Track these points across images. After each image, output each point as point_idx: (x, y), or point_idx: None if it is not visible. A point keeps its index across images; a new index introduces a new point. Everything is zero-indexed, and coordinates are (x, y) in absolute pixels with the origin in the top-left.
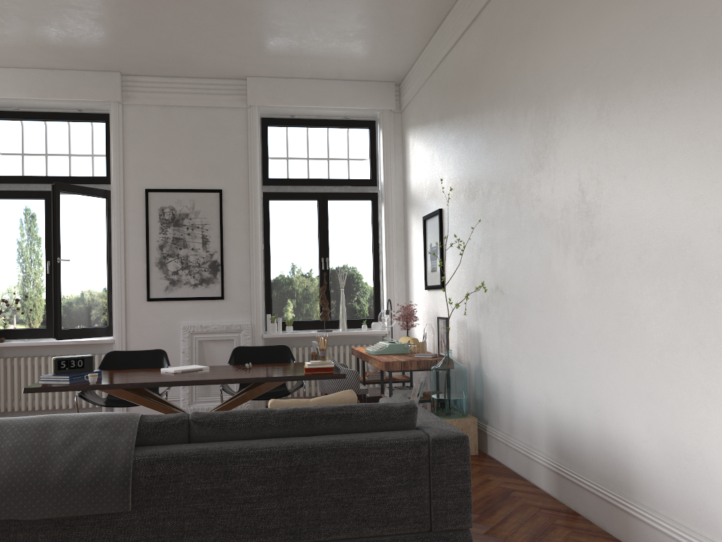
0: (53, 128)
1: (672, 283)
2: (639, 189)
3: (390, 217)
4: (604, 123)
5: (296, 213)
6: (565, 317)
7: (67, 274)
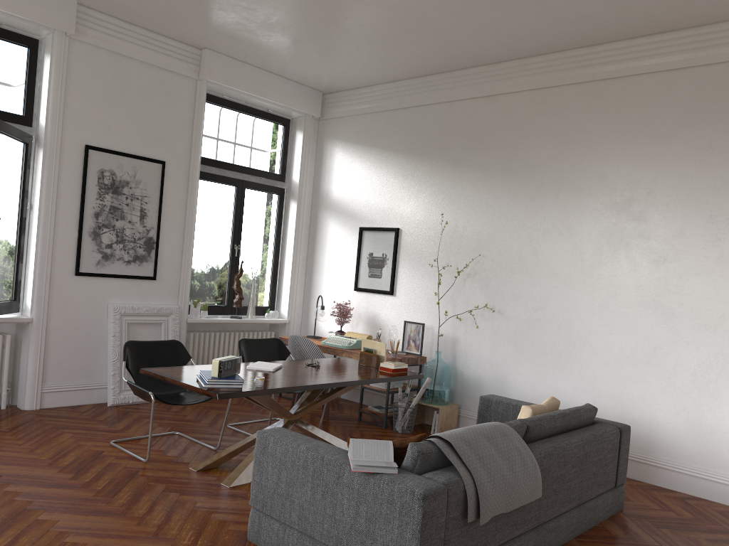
0: None
1: (710, 337)
2: (687, 278)
3: (301, 216)
4: (657, 230)
5: (217, 196)
6: (590, 342)
7: None
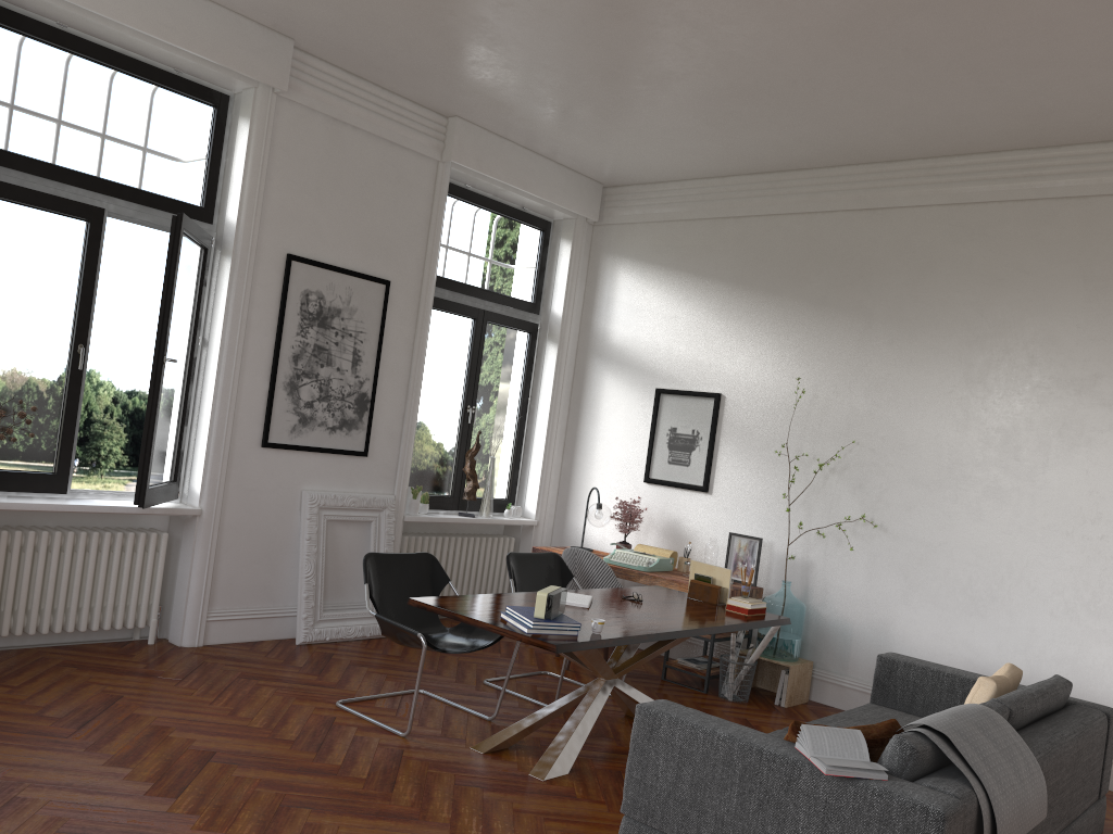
0: (124, 87)
1: None
2: None
3: (563, 366)
4: None
5: (448, 333)
6: (1028, 579)
7: (163, 386)
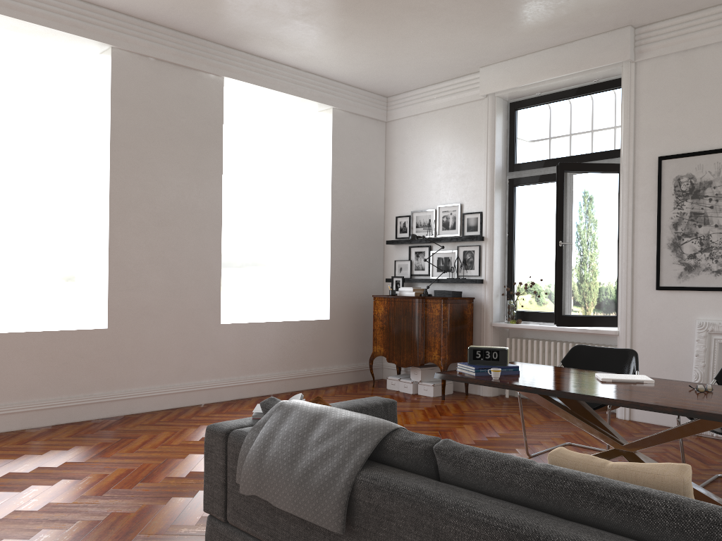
0: (571, 105)
1: None
2: None
3: None
4: None
5: None
6: None
7: (569, 258)
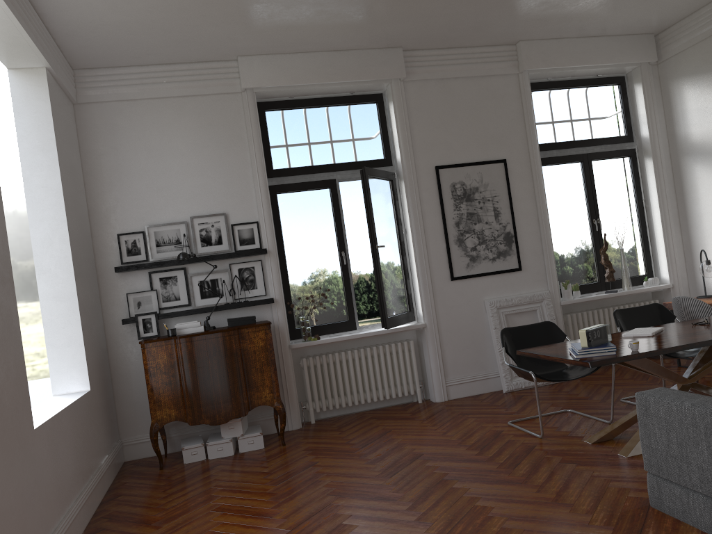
0: (328, 113)
1: None
2: None
3: (660, 171)
4: None
5: (563, 177)
6: None
7: (381, 261)
